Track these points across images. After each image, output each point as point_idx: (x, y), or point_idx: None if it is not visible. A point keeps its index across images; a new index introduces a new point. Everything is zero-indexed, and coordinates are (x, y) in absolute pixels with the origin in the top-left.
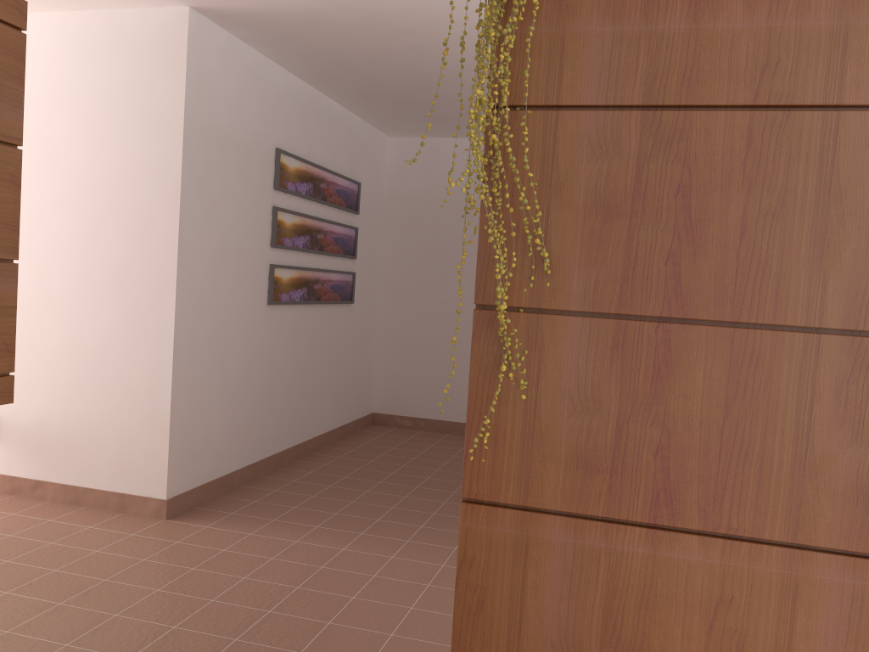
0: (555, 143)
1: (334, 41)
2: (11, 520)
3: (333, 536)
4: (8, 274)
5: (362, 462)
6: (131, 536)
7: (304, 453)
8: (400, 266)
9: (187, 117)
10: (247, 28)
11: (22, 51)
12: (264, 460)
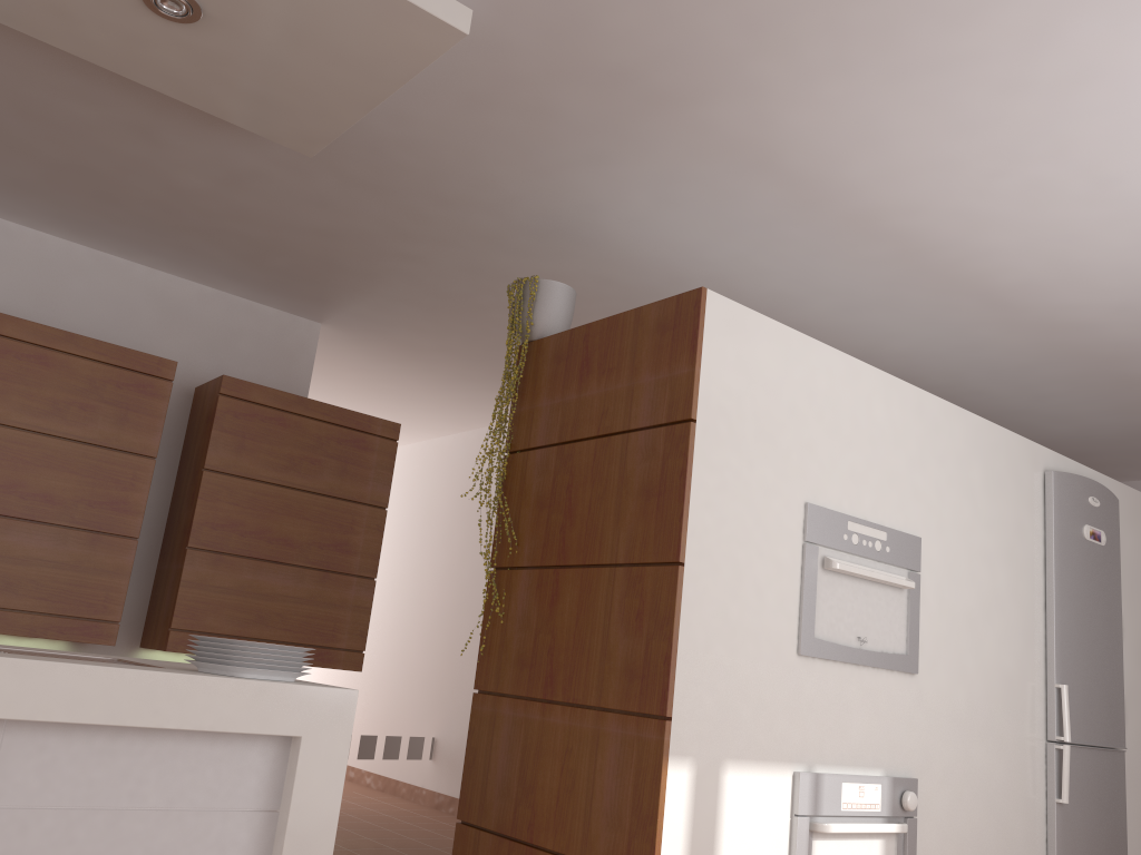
0: (526, 469)
1: None
2: (418, 817)
3: None
4: (368, 586)
5: None
6: None
7: None
8: None
9: None
10: None
11: (394, 452)
12: None
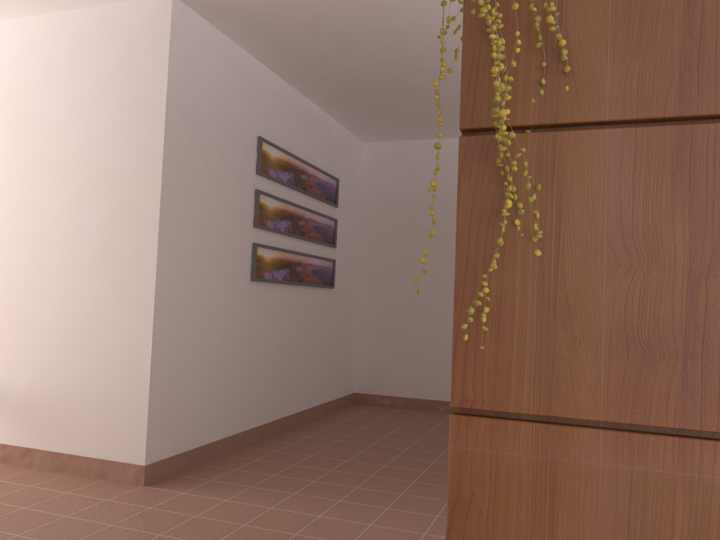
0: None
1: (308, 27)
2: None
3: (309, 503)
4: None
5: (343, 435)
6: (106, 501)
7: (288, 427)
8: (376, 257)
9: (170, 95)
10: (227, 18)
11: None
12: (247, 431)
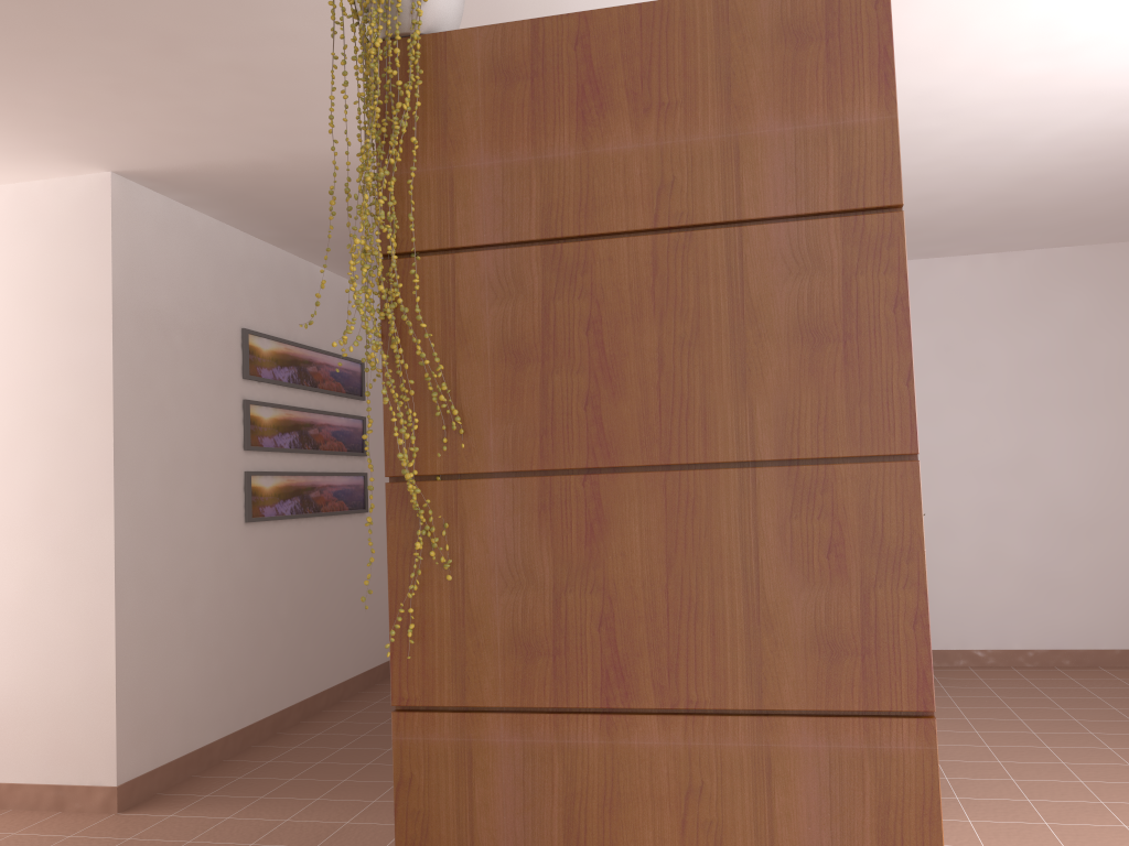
0: (455, 289)
1: (297, 195)
2: None
3: (336, 809)
4: None
5: (389, 714)
6: (69, 838)
7: (313, 711)
8: None
9: (117, 301)
10: (188, 190)
11: None
12: (255, 724)
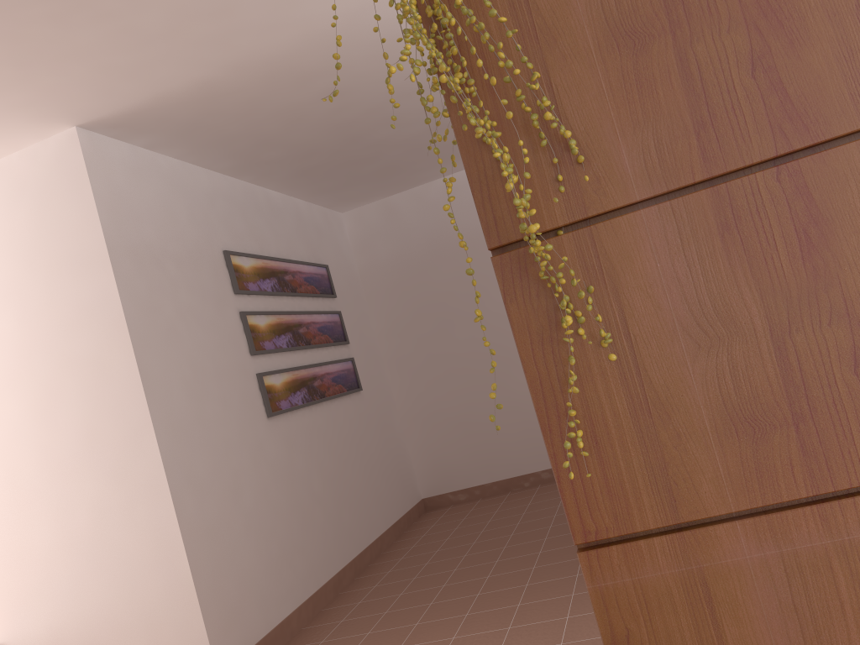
0: None
1: (243, 114)
2: None
3: None
4: None
5: (428, 554)
6: None
7: (362, 567)
8: (397, 337)
9: (110, 241)
10: (147, 131)
11: None
12: (320, 590)
